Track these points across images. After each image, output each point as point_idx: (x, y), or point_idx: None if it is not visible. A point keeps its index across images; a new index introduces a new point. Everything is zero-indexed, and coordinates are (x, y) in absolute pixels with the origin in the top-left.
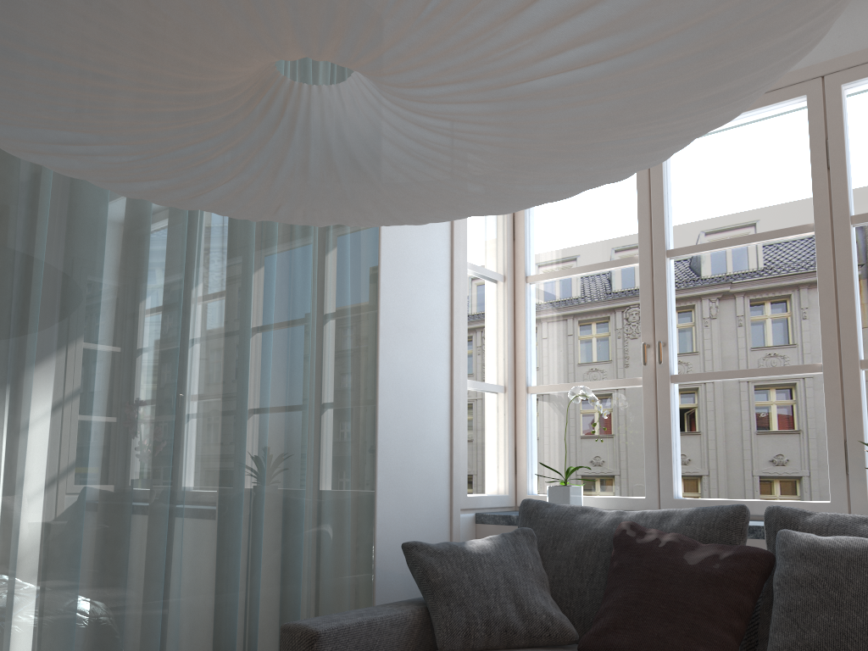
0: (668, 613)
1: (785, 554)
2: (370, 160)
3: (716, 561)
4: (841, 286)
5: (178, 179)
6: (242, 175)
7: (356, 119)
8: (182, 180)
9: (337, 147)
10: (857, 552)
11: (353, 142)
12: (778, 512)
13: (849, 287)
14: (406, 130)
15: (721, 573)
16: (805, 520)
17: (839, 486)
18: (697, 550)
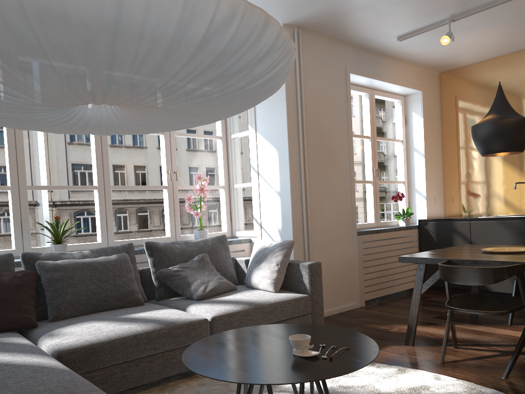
0: (5, 305)
1: (46, 270)
2: (76, 122)
3: (17, 278)
4: (19, 151)
5: (3, 108)
6: (29, 114)
7: (89, 110)
8: (4, 109)
9: (72, 115)
10: (74, 264)
11: (79, 116)
12: (29, 254)
13: (23, 152)
14: (105, 121)
15: (23, 283)
16: (41, 256)
17: (19, 241)
18: (4, 276)
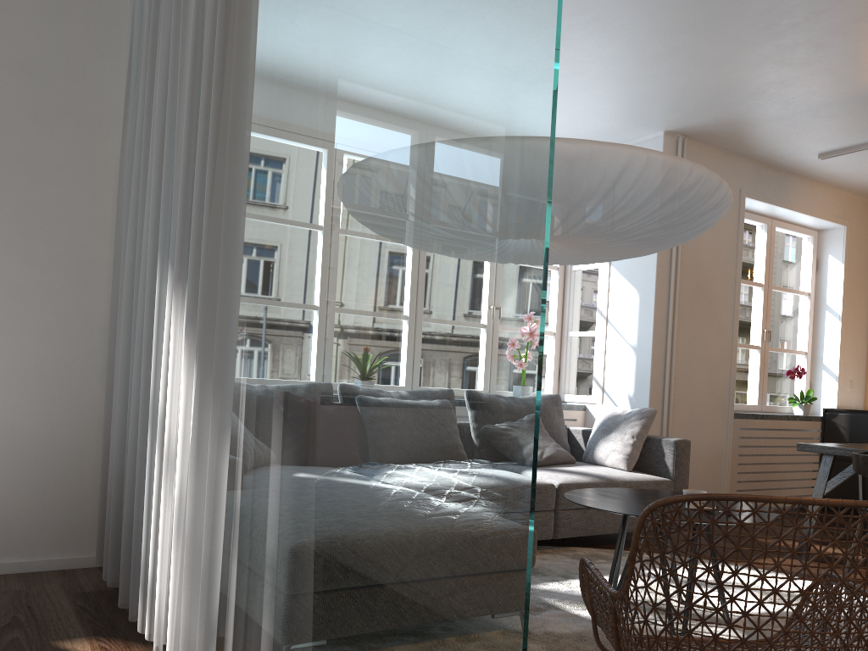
0: None
1: None
2: None
3: None
4: None
5: None
6: None
7: None
8: None
9: None
10: None
11: None
12: None
13: None
14: None
15: None
16: None
17: None
18: None
